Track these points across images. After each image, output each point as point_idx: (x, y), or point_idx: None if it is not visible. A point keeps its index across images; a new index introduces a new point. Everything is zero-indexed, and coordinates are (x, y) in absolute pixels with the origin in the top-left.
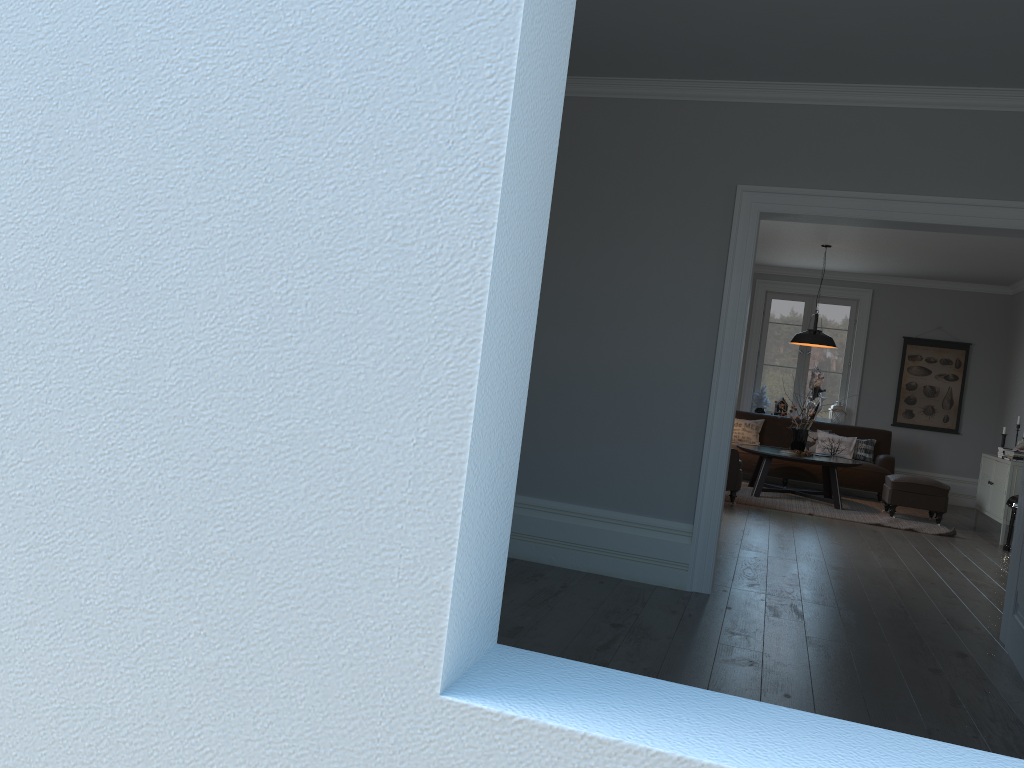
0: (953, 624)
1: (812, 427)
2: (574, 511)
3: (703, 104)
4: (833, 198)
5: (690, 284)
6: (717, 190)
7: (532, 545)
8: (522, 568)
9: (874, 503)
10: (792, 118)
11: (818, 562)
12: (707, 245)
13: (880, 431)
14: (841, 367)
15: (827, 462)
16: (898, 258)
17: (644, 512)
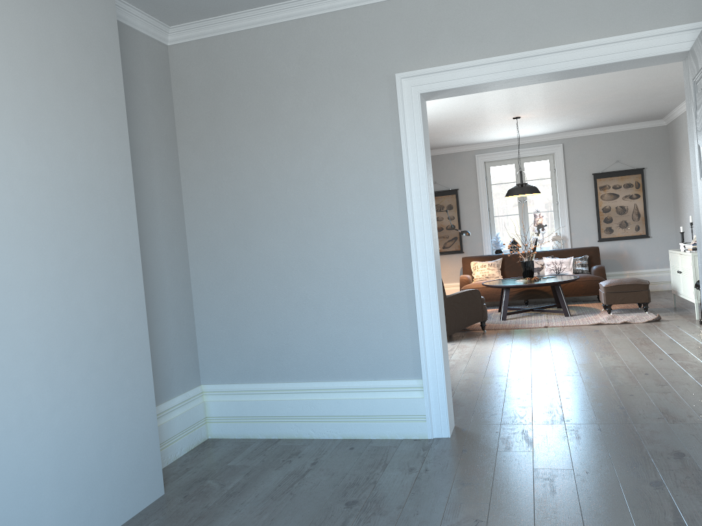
0: (668, 417)
1: (539, 256)
2: (320, 388)
3: (352, 10)
4: (480, 66)
5: (375, 170)
6: (380, 83)
7: (292, 424)
8: (282, 449)
9: (596, 304)
10: (430, 4)
11: (549, 375)
12: (382, 133)
13: (590, 248)
14: (552, 206)
15: (551, 283)
16: (574, 115)
17: (379, 376)
